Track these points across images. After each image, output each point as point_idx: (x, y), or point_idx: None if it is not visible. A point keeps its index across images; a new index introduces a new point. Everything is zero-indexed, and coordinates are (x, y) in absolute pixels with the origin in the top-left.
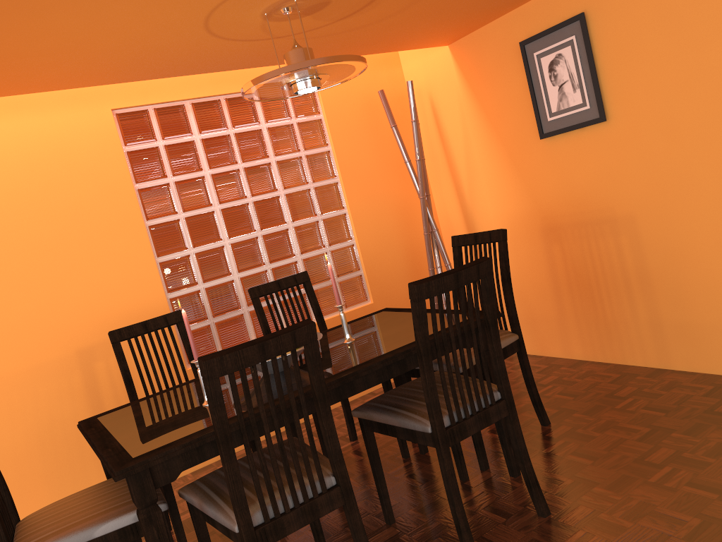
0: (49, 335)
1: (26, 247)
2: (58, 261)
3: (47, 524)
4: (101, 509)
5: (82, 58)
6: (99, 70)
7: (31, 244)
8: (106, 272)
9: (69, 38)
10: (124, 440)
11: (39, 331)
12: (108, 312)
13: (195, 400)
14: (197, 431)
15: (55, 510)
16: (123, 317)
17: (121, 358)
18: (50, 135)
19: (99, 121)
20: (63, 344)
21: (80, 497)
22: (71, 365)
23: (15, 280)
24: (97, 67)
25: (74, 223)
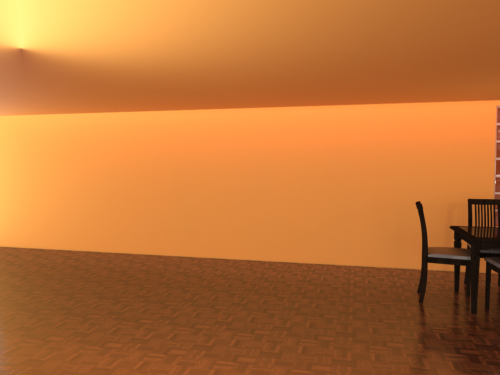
0: (439, 194)
1: (442, 157)
2: (452, 165)
3: (437, 249)
4: (456, 252)
5: (496, 94)
6: (499, 97)
7: (444, 156)
8: (470, 175)
9: (495, 90)
10: (471, 233)
11: (436, 191)
12: (466, 192)
13: (499, 232)
14: (499, 238)
15: (438, 248)
16: (471, 196)
17: (470, 210)
18: (466, 114)
19: (489, 110)
20: (443, 199)
21: (447, 248)
22: (444, 208)
23: (434, 169)
24: (499, 96)
25: (463, 151)
